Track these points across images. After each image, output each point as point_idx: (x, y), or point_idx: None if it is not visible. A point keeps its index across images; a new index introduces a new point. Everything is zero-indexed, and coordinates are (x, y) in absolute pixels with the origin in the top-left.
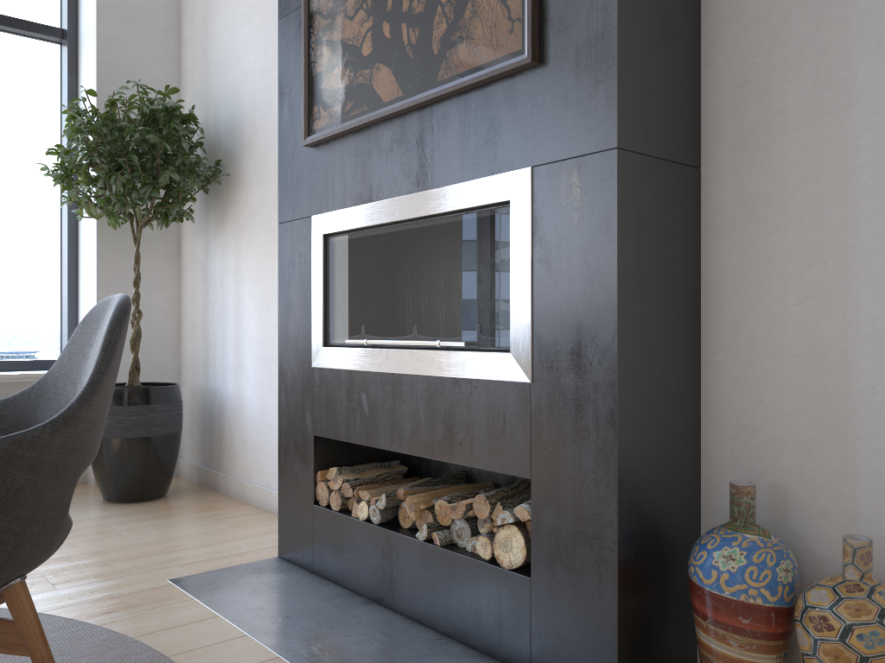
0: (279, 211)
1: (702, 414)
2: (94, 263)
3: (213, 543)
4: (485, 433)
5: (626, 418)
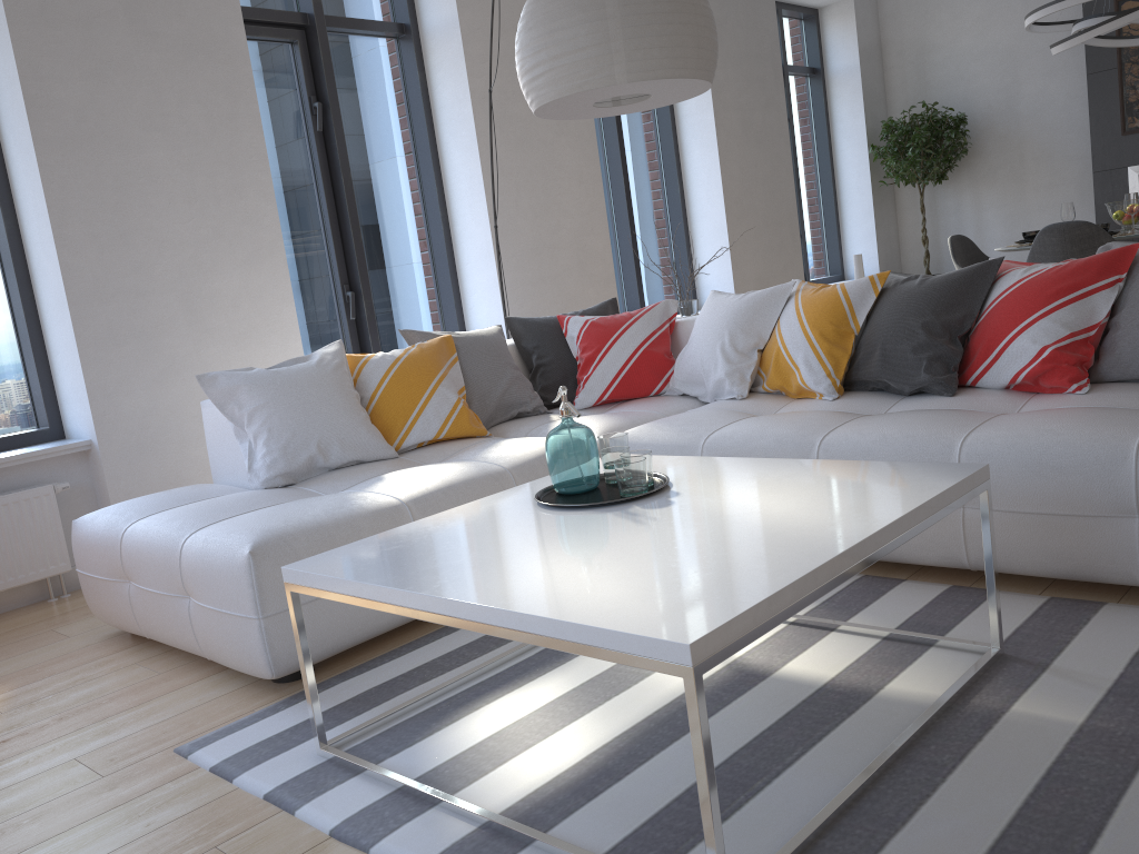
0: (1093, 167)
1: None
2: (870, 212)
3: None
4: None
5: None
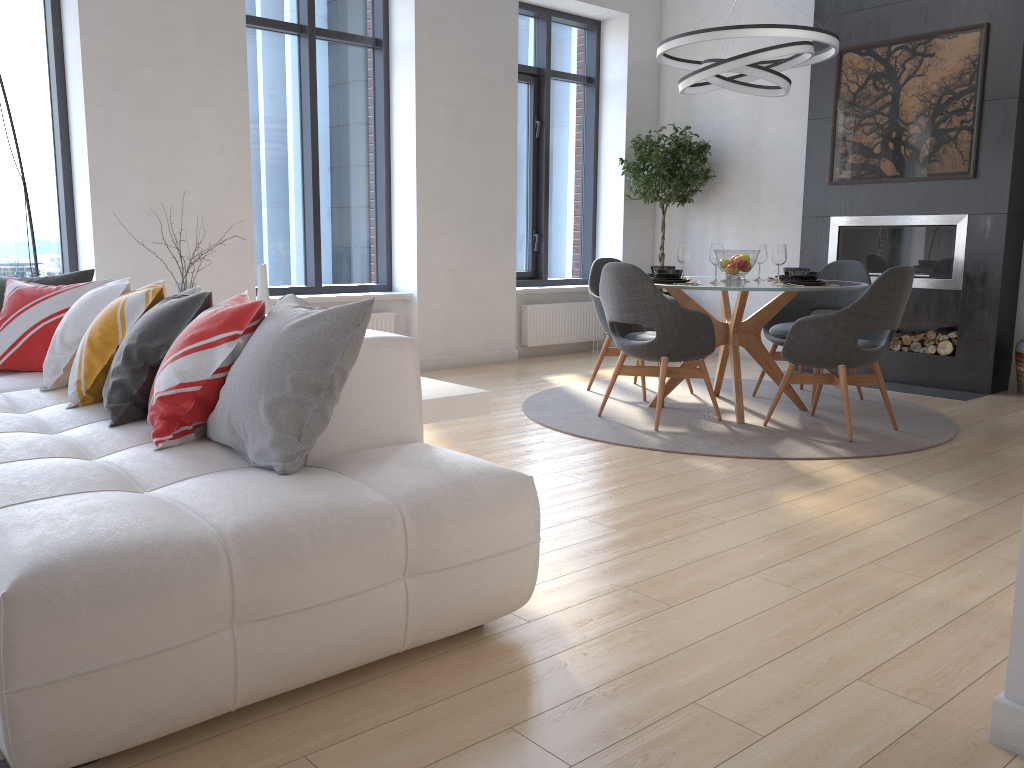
0: (803, 211)
1: (1017, 301)
2: (620, 223)
3: (751, 366)
4: (936, 308)
5: (1000, 301)
